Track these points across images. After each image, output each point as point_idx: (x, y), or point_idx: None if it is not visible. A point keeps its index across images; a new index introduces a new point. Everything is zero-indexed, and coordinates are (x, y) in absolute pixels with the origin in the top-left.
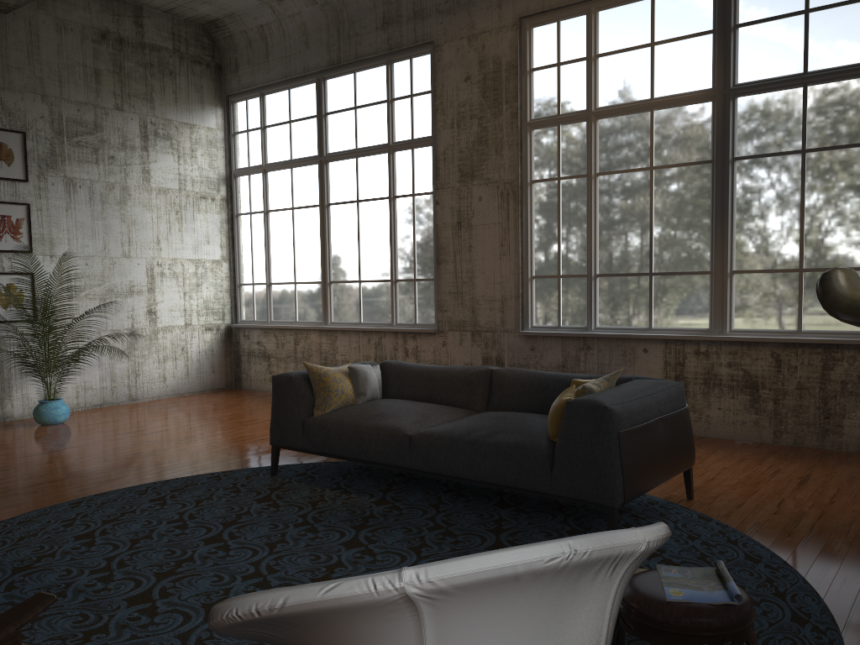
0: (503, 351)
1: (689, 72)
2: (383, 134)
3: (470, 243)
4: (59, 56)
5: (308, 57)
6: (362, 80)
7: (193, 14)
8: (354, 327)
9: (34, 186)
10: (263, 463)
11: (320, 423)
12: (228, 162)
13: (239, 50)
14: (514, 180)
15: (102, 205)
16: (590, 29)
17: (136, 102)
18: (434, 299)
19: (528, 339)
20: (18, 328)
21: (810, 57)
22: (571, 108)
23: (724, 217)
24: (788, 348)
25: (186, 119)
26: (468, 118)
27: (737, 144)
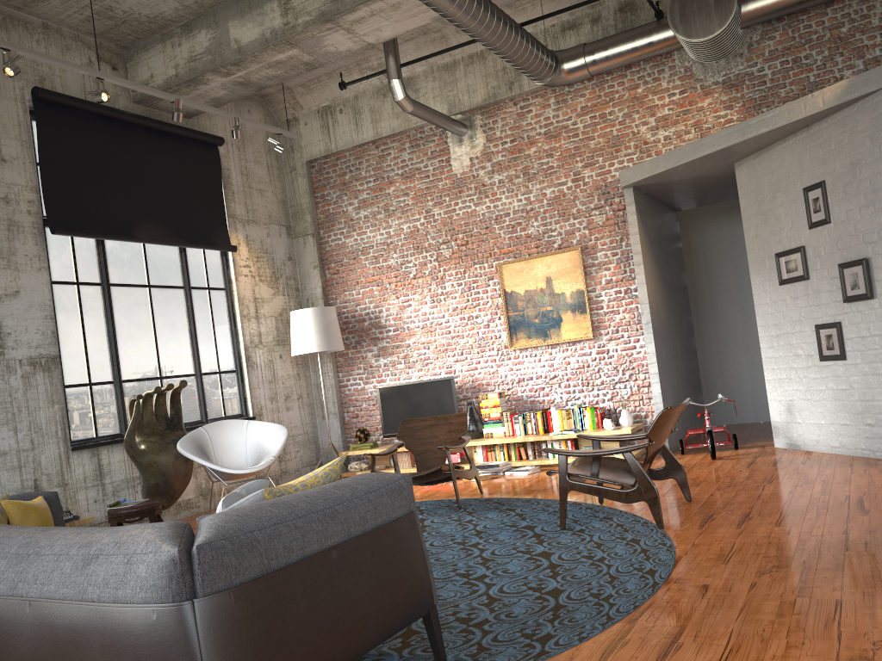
0: None
1: None
2: None
3: None
4: None
5: None
6: None
7: None
8: None
9: None
10: None
11: None
12: None
13: None
14: None
15: None
16: None
17: None
18: None
19: None
20: None
21: None
22: None
23: None
24: None
25: None
26: None
27: None
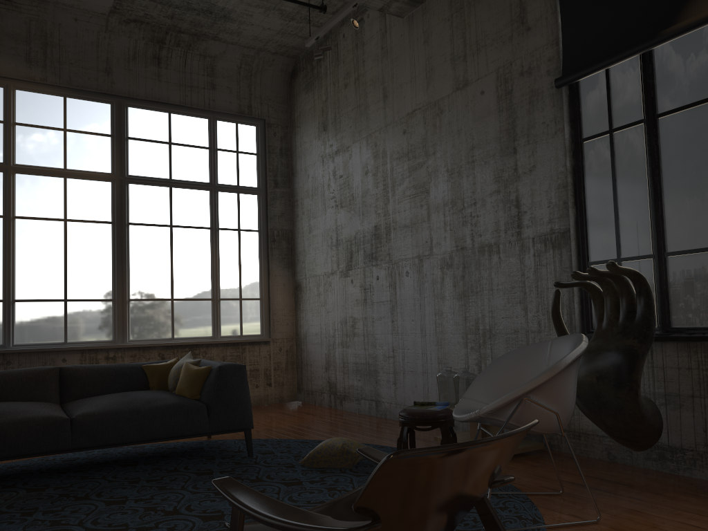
0: None
1: (94, 158)
2: None
3: None
4: None
5: None
6: None
7: None
8: None
9: None
10: None
11: None
12: None
13: None
14: None
15: None
16: (10, 101)
17: None
18: None
19: None
20: None
21: (173, 171)
22: None
23: (123, 261)
24: (169, 350)
25: None
26: None
27: (130, 214)
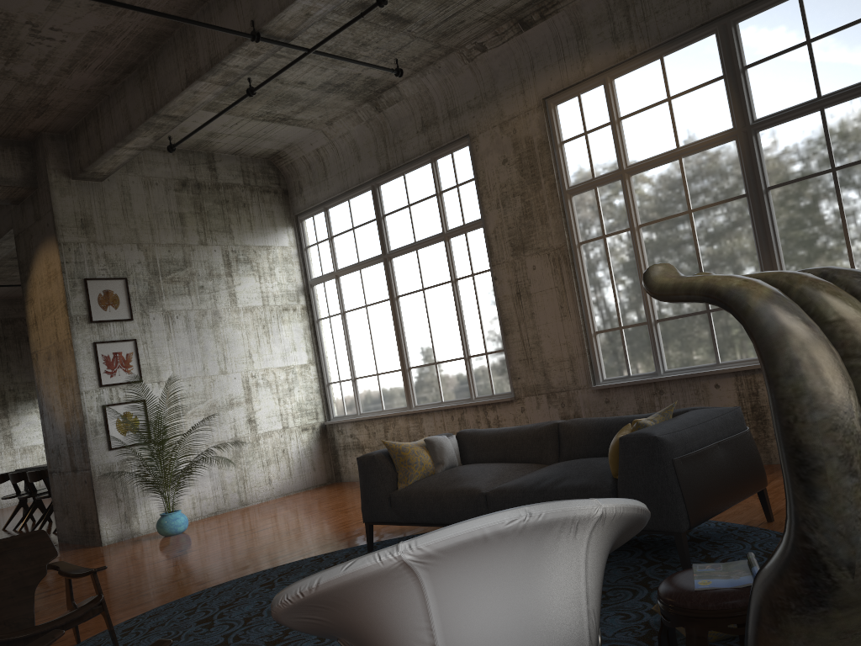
0: (579, 408)
1: (708, 117)
2: (437, 225)
3: (532, 311)
4: (148, 208)
5: (361, 169)
6: (411, 180)
7: (257, 151)
8: (437, 407)
9: (138, 323)
10: (361, 542)
11: (404, 495)
12: (304, 274)
13: (301, 174)
14: (562, 245)
15: (198, 330)
16: (609, 97)
17: (217, 235)
18: (507, 368)
19: (601, 393)
20: (136, 451)
21: (821, 82)
22: (604, 170)
23: (768, 244)
24: None
25: (262, 242)
26: (511, 197)
27: (768, 175)
